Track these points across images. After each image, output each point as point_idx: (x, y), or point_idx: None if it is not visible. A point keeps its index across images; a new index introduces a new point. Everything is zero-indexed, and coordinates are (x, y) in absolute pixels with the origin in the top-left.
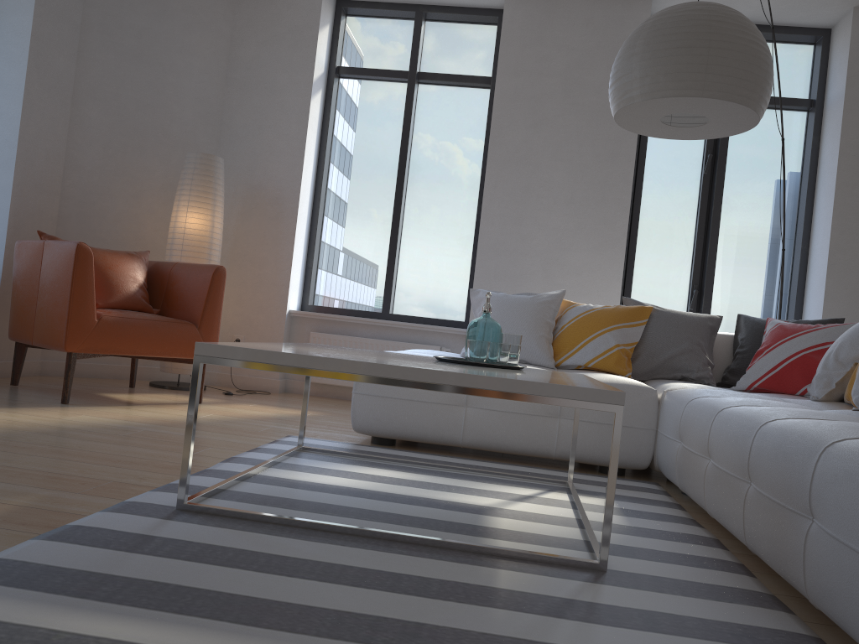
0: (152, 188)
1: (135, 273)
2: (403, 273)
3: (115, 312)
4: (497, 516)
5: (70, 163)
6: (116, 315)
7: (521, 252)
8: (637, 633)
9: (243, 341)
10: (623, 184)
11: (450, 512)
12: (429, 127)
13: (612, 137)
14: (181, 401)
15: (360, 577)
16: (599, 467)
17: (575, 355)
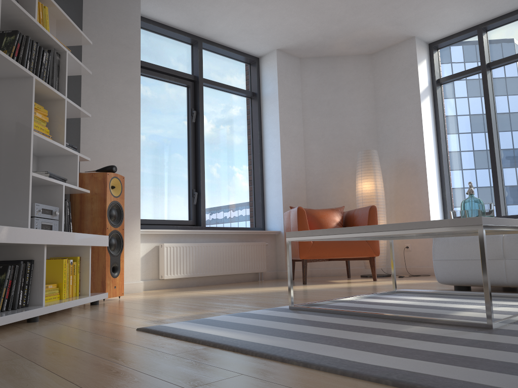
0: (347, 175)
1: (334, 218)
2: (507, 188)
3: None
4: (468, 311)
5: (307, 173)
6: None
7: None
8: (449, 345)
9: (410, 247)
10: None
11: (437, 310)
12: (503, 92)
13: None
14: (366, 281)
15: (331, 325)
16: None
17: None
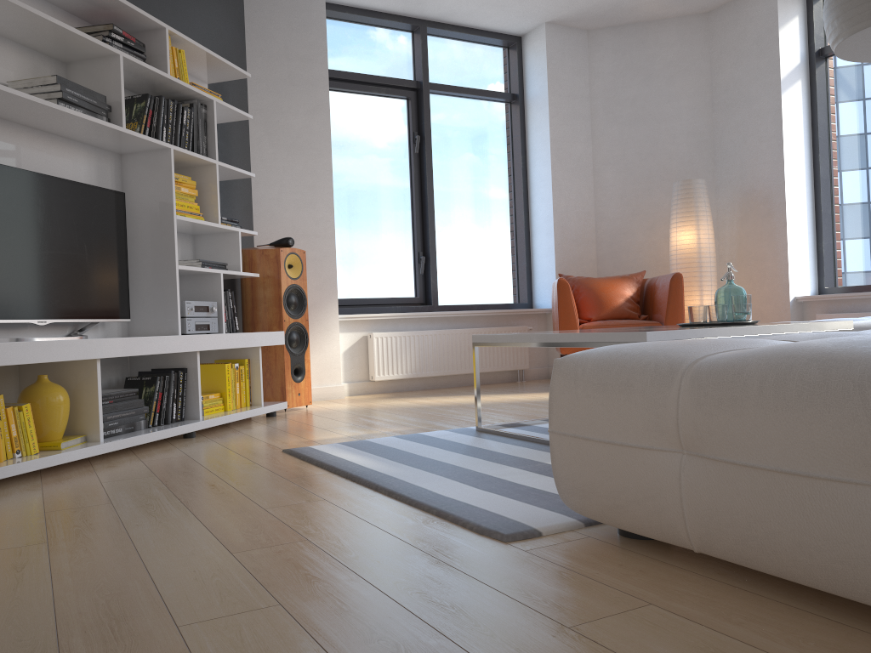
0: (662, 218)
1: (622, 291)
2: None
3: (597, 322)
4: None
5: (598, 217)
6: (594, 324)
7: None
8: None
9: None
10: None
11: None
12: None
13: None
14: None
15: (484, 454)
16: None
17: None
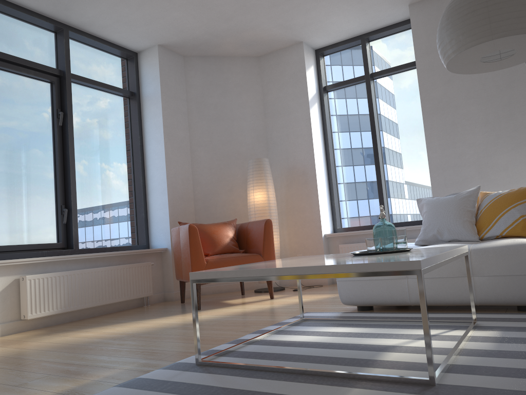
0: (237, 183)
1: (227, 233)
2: (390, 196)
3: (216, 256)
4: (392, 351)
5: (195, 182)
6: (215, 258)
7: (459, 165)
8: None
9: None
10: (523, 100)
11: (361, 352)
12: (385, 103)
13: (506, 71)
14: (263, 299)
15: None
16: (516, 306)
17: (492, 229)
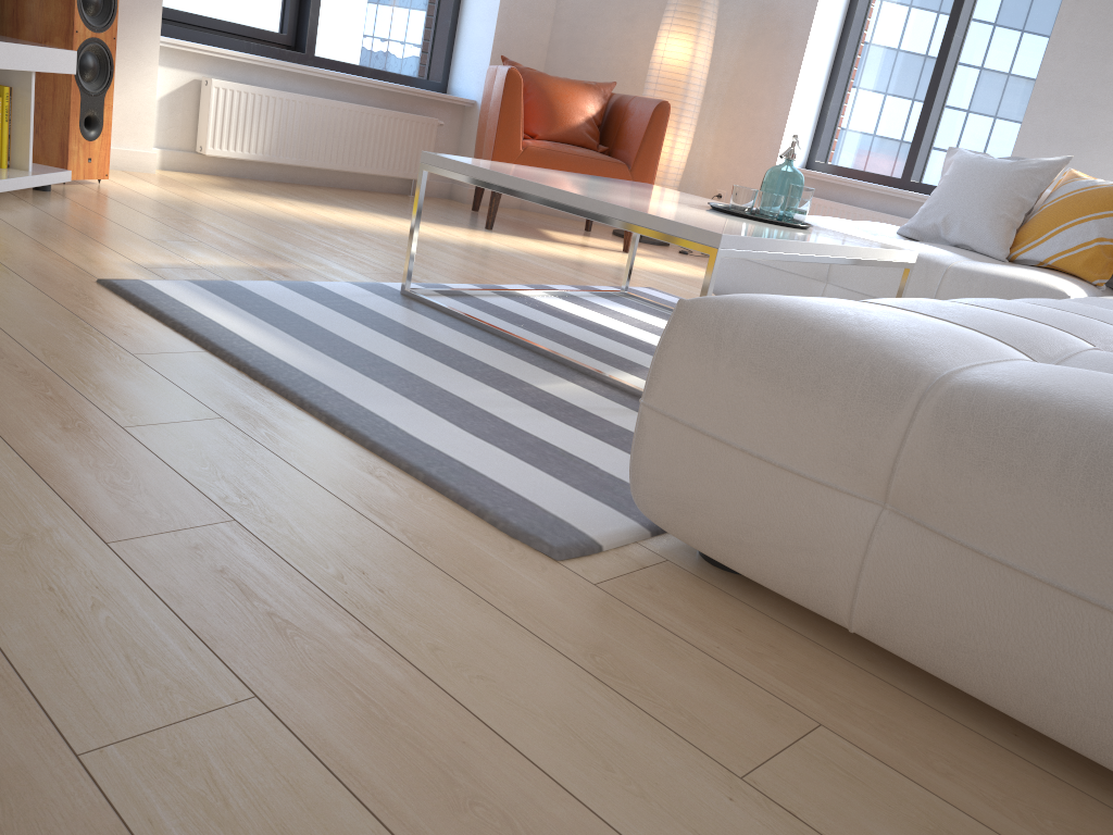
0: (649, 9)
1: (584, 106)
2: (943, 128)
3: (546, 144)
4: None
5: None
6: (542, 147)
7: (1096, 104)
8: (574, 431)
9: (725, 198)
10: None
11: (643, 355)
12: None
13: None
14: (612, 248)
15: (437, 351)
16: None
17: (1038, 246)
